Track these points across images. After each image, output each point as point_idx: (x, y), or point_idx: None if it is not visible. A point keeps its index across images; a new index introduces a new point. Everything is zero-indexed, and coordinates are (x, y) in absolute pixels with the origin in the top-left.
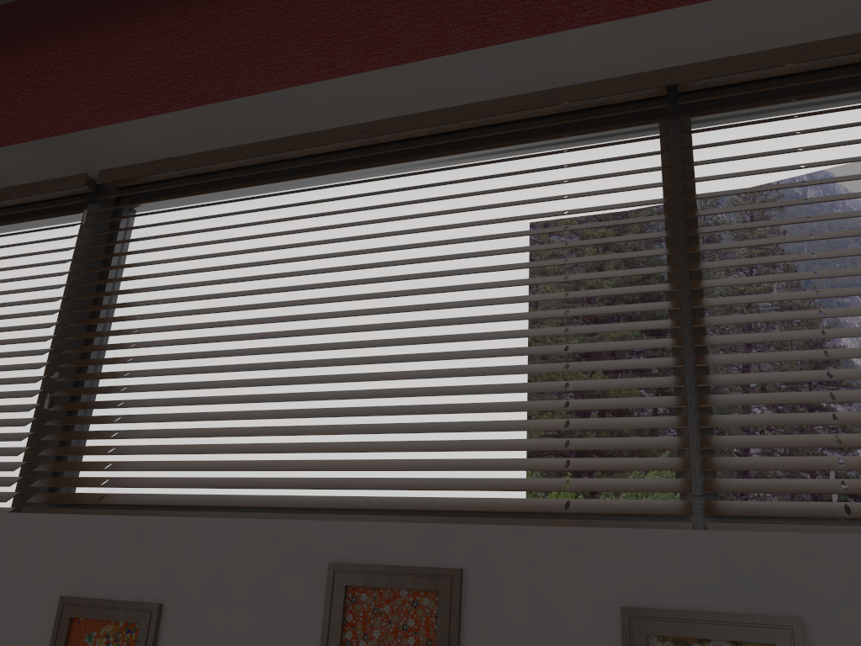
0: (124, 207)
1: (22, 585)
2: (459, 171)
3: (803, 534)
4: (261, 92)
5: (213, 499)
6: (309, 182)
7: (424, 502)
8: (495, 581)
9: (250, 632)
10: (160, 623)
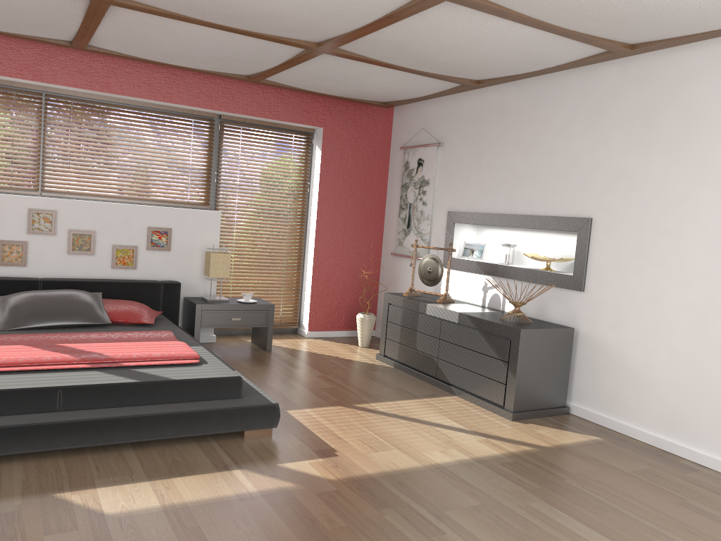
0: None
1: None
2: None
3: (59, 199)
4: None
5: None
6: None
7: None
8: (4, 204)
9: None
10: None
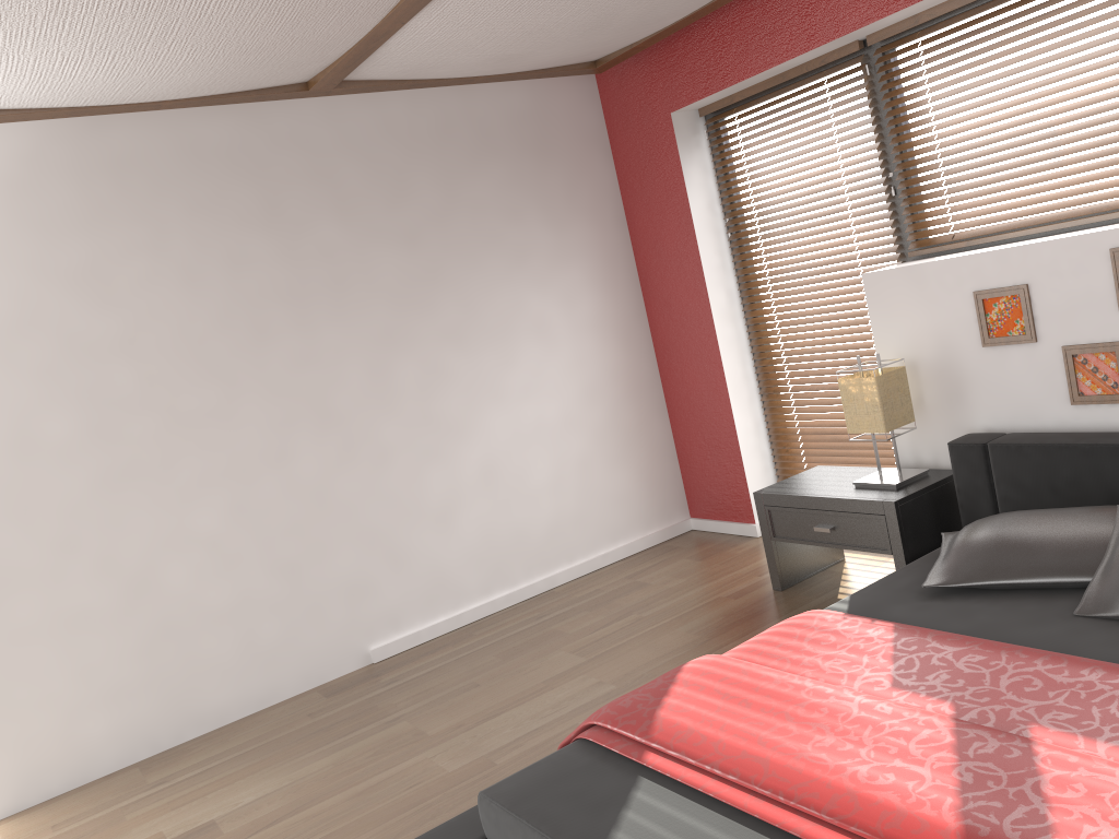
0: (888, 52)
1: (949, 292)
2: None
3: None
4: None
5: (1023, 222)
6: None
7: None
8: None
9: (1077, 286)
10: (1028, 292)
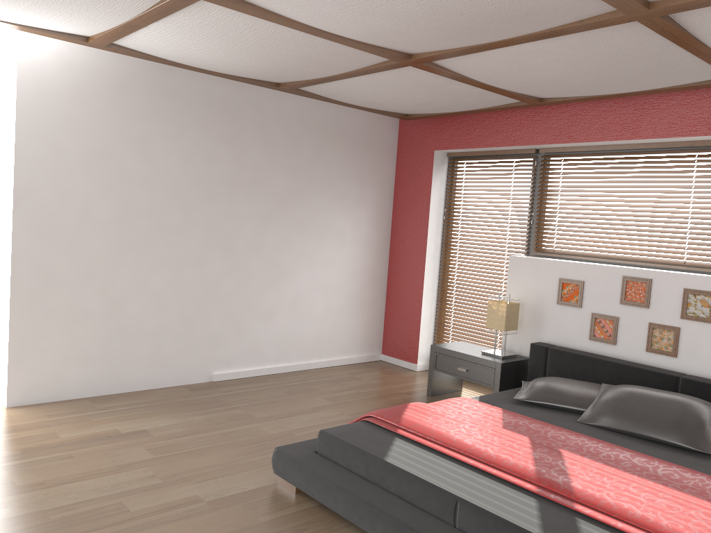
0: (547, 158)
1: (548, 275)
2: (662, 159)
3: None
4: (598, 141)
5: (587, 253)
6: (611, 156)
7: (646, 259)
8: (658, 282)
9: (605, 287)
10: (583, 285)
